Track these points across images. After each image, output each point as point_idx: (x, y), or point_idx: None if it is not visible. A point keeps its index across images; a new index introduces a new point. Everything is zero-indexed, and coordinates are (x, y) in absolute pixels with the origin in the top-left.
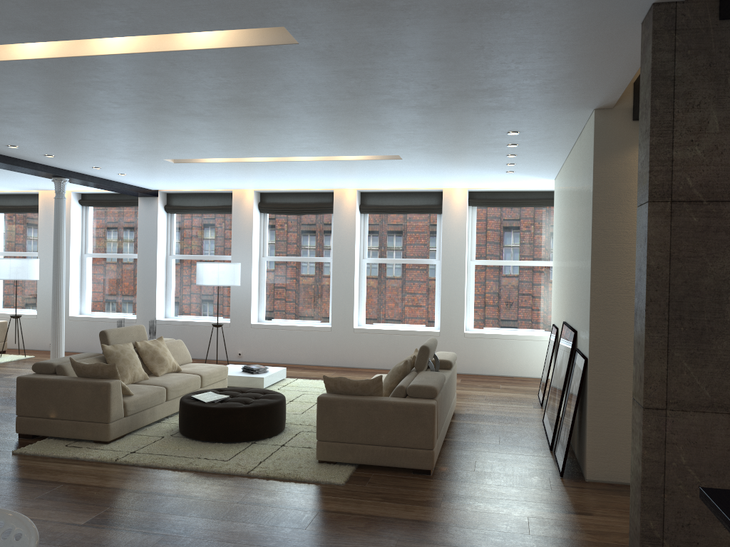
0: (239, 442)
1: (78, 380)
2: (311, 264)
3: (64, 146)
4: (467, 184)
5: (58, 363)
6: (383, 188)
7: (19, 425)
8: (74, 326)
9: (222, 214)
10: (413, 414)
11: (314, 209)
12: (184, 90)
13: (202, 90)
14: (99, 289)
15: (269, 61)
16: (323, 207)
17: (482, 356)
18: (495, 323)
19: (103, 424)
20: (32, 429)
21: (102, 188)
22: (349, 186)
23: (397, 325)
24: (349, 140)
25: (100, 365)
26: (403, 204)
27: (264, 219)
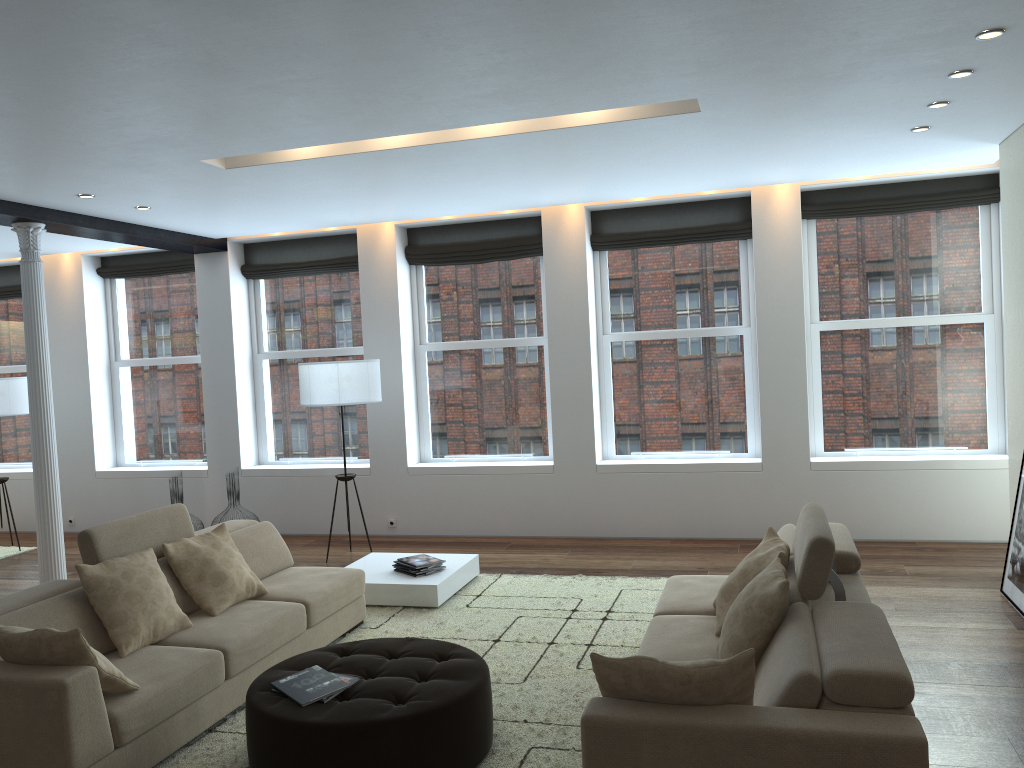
0: None
1: None
2: (509, 352)
3: None
4: (806, 172)
5: None
6: (635, 199)
7: None
8: (105, 488)
9: (342, 274)
10: (865, 767)
11: (507, 251)
12: None
13: None
14: (144, 421)
15: None
16: (523, 245)
17: (848, 505)
18: (866, 438)
19: None
20: None
21: (119, 240)
22: (572, 198)
23: (676, 453)
24: (595, 57)
25: (45, 635)
26: (672, 226)
27: (417, 277)
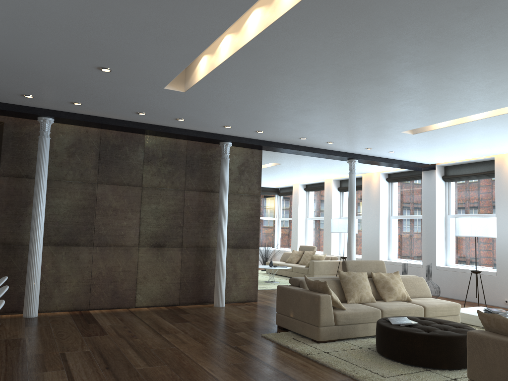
0: (415, 366)
1: (304, 291)
2: None
3: (327, 132)
4: None
5: (302, 279)
6: None
7: (277, 319)
8: None
9: (489, 179)
10: None
11: None
12: (330, 57)
13: (340, 52)
14: (399, 241)
15: (347, 0)
16: None
17: None
18: None
19: (315, 327)
20: (282, 323)
21: (387, 165)
22: None
23: None
24: None
25: (317, 281)
26: None
27: None
